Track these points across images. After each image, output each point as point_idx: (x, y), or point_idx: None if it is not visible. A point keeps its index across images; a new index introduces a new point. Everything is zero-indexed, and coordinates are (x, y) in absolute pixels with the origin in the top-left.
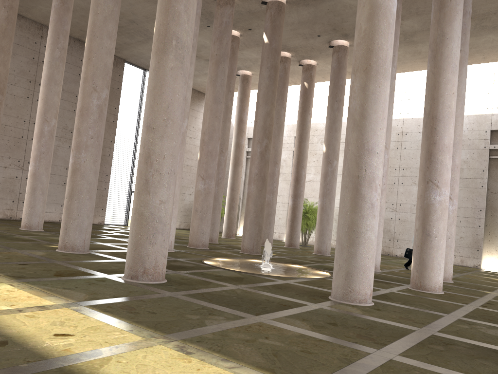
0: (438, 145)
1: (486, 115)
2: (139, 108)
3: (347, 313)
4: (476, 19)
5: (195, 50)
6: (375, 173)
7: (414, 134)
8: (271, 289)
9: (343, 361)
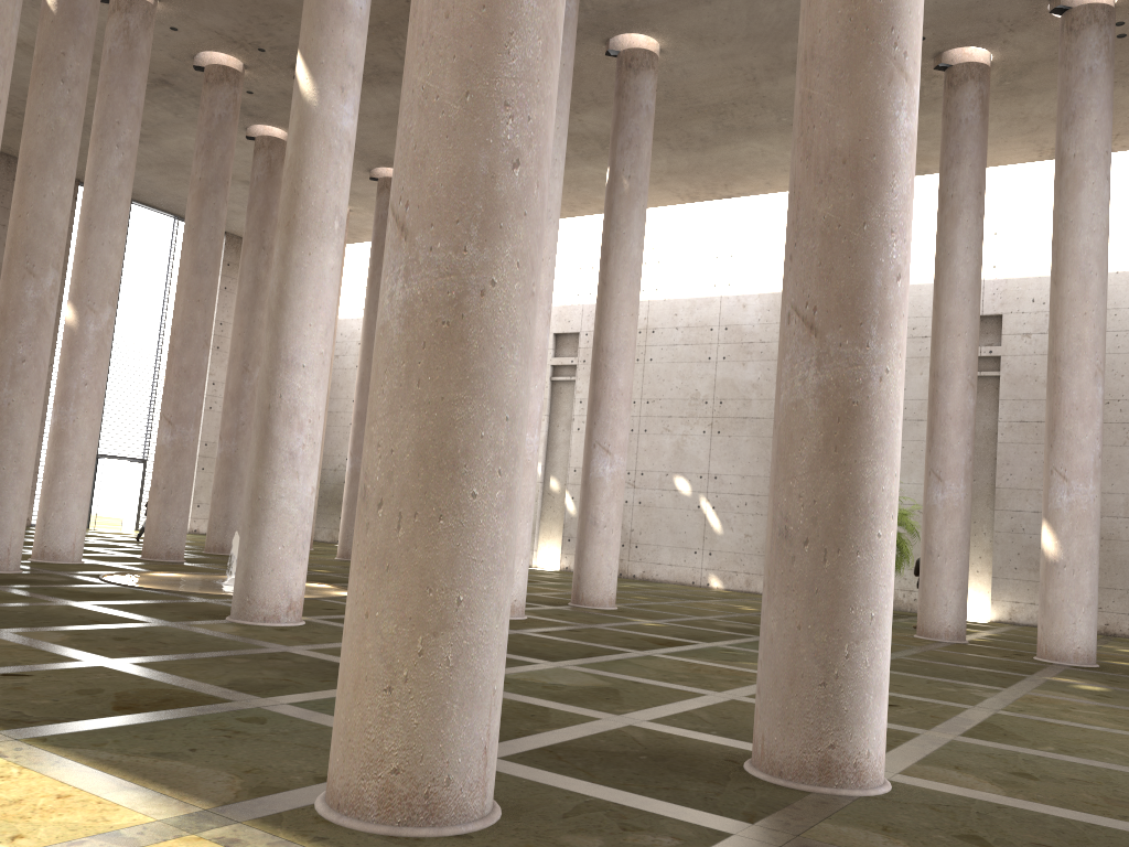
0: None
1: None
2: None
3: (199, 631)
4: (709, 113)
5: (128, 174)
6: (300, 401)
7: (667, 331)
8: (137, 607)
9: (4, 664)
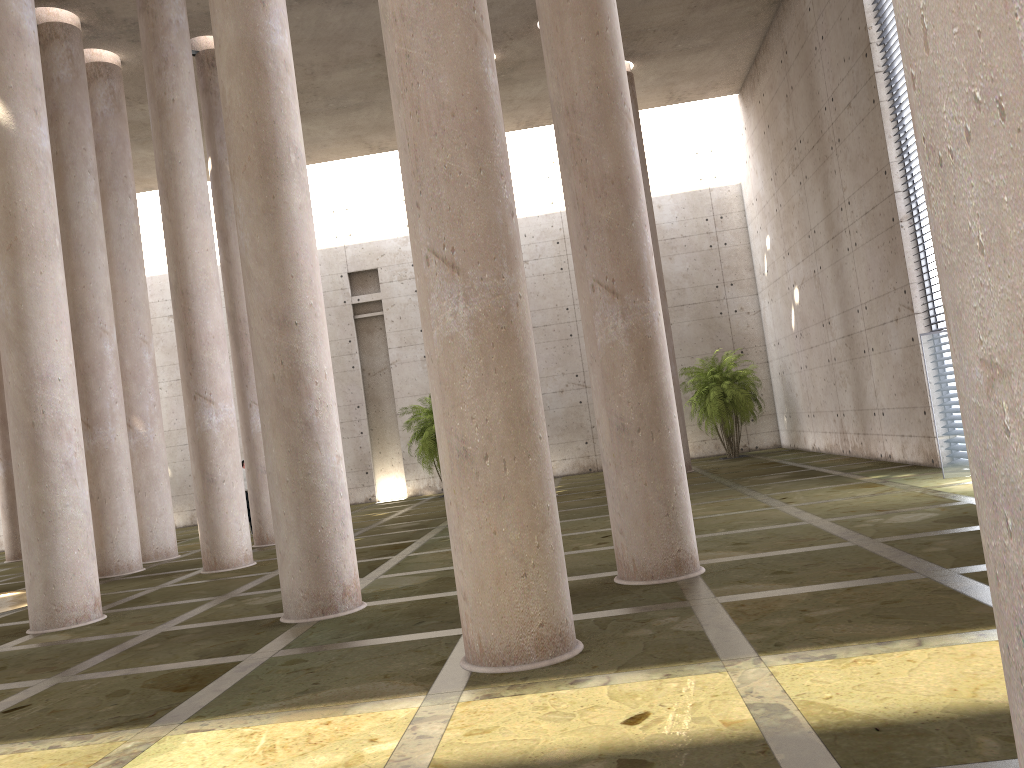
0: (200, 335)
1: (336, 249)
2: None
3: (42, 645)
4: None
5: None
6: (63, 413)
7: None
8: None
9: None
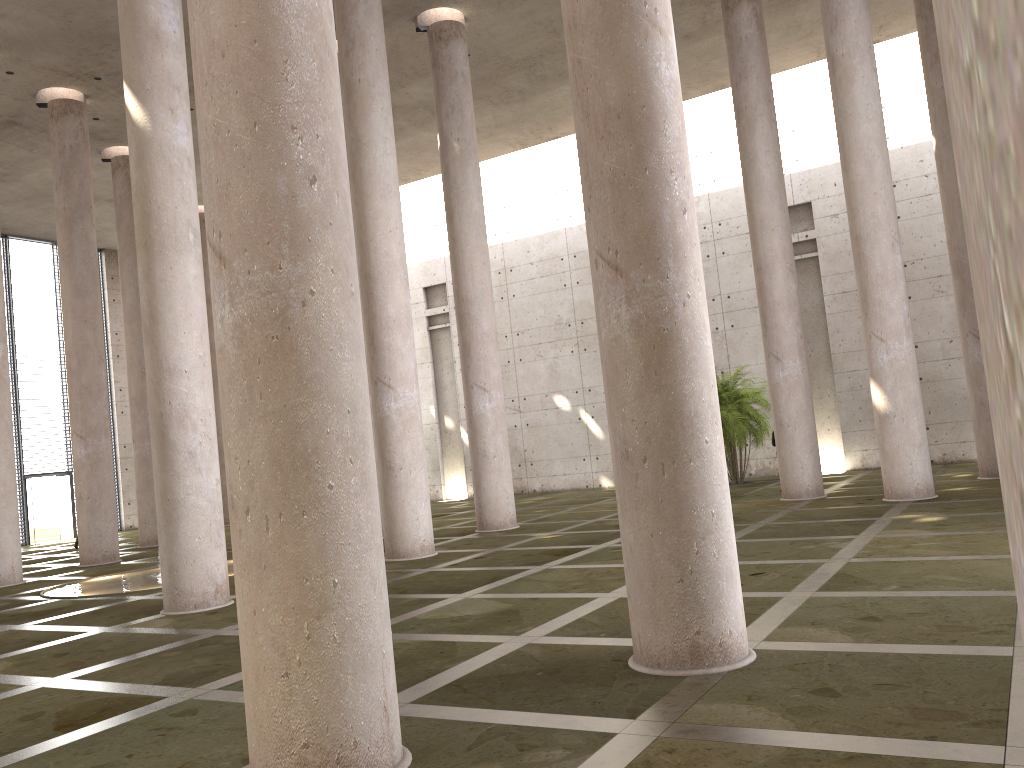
0: (381, 319)
1: None
2: (9, 312)
3: (135, 631)
4: (521, 67)
5: None
6: (188, 403)
7: (523, 268)
8: (76, 618)
9: None
